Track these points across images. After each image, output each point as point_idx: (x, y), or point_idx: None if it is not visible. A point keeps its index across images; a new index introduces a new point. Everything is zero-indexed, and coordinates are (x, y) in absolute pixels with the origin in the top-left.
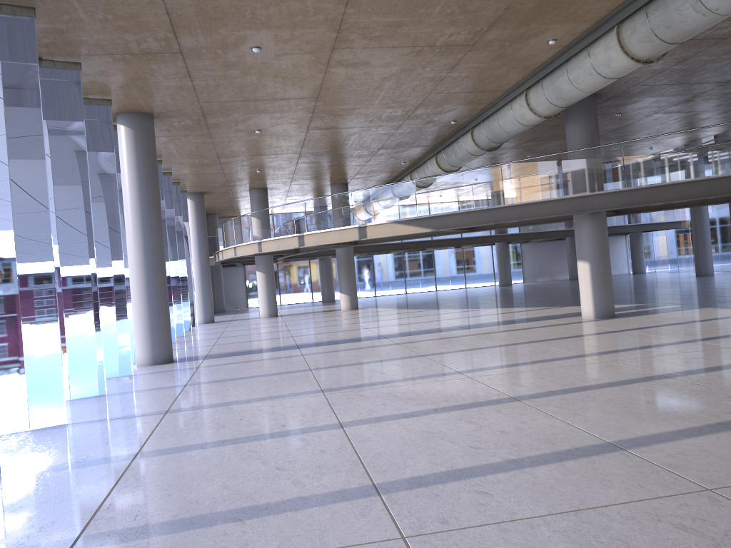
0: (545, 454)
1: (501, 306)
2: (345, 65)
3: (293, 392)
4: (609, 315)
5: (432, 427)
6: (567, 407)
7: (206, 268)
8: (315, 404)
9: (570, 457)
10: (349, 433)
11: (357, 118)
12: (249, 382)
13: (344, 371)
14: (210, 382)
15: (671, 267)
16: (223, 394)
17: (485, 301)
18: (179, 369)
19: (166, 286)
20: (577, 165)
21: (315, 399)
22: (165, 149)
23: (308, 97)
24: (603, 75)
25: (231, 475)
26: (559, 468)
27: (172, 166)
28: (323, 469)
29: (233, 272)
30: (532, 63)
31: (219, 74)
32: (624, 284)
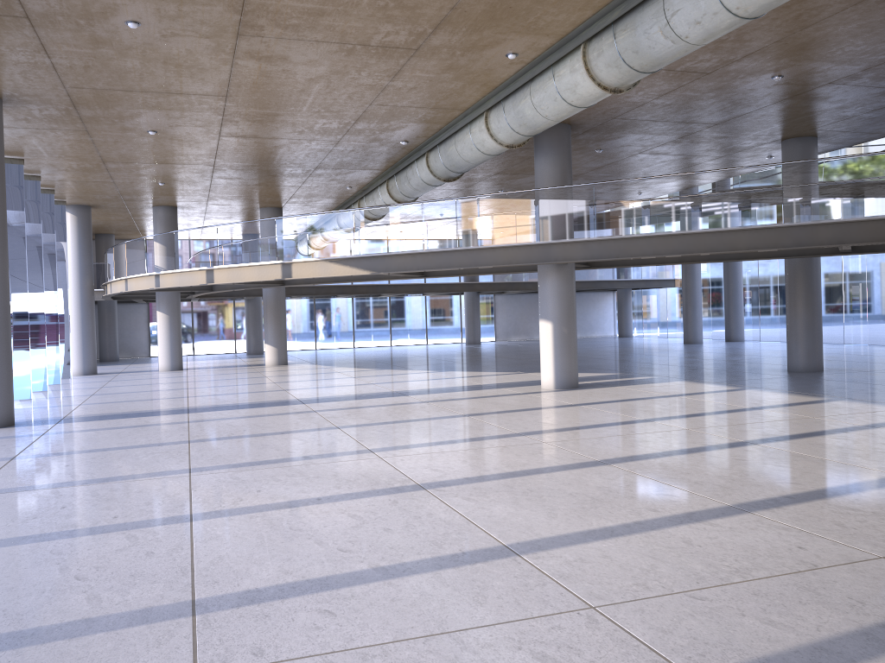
0: (424, 559)
1: (457, 369)
2: (256, 57)
3: (150, 472)
4: (572, 385)
5: (304, 523)
6: (476, 498)
7: (89, 304)
8: (172, 488)
9: (452, 564)
10: (196, 529)
11: (282, 126)
12: (101, 456)
13: (230, 445)
14: (49, 454)
15: (663, 332)
16: (57, 472)
17: (441, 362)
18: (16, 435)
19: (9, 325)
20: (543, 206)
21: (175, 481)
22: (27, 145)
23: (214, 94)
24: (569, 102)
25: (9, 587)
26: (432, 579)
27: (40, 168)
28: (138, 578)
29: (133, 311)
30: (491, 80)
31: (87, 52)
32: (605, 348)
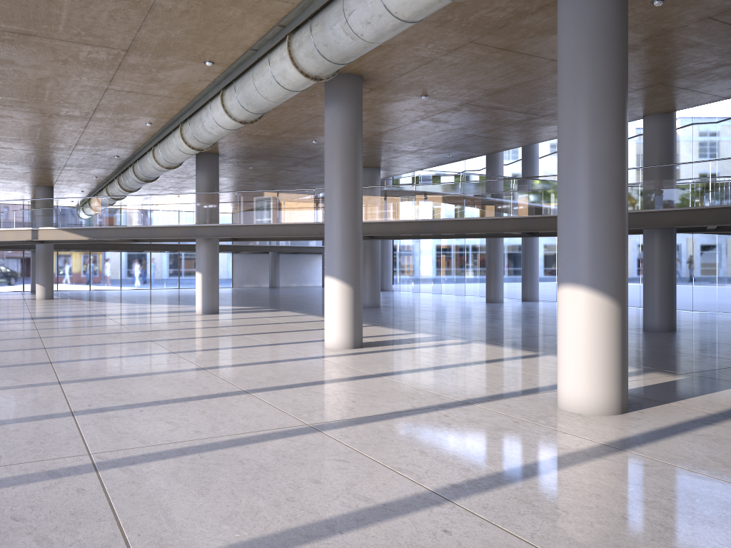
0: (9, 365)
1: (167, 303)
2: None
3: None
4: (213, 311)
5: None
6: (64, 351)
7: None
8: None
9: (19, 365)
10: None
11: (27, 144)
12: None
13: None
14: None
15: None
16: None
17: (165, 299)
18: None
19: None
20: (191, 203)
21: None
22: None
23: None
24: (182, 151)
25: None
26: (5, 368)
27: None
28: None
29: None
30: (147, 132)
31: None
32: (293, 293)
